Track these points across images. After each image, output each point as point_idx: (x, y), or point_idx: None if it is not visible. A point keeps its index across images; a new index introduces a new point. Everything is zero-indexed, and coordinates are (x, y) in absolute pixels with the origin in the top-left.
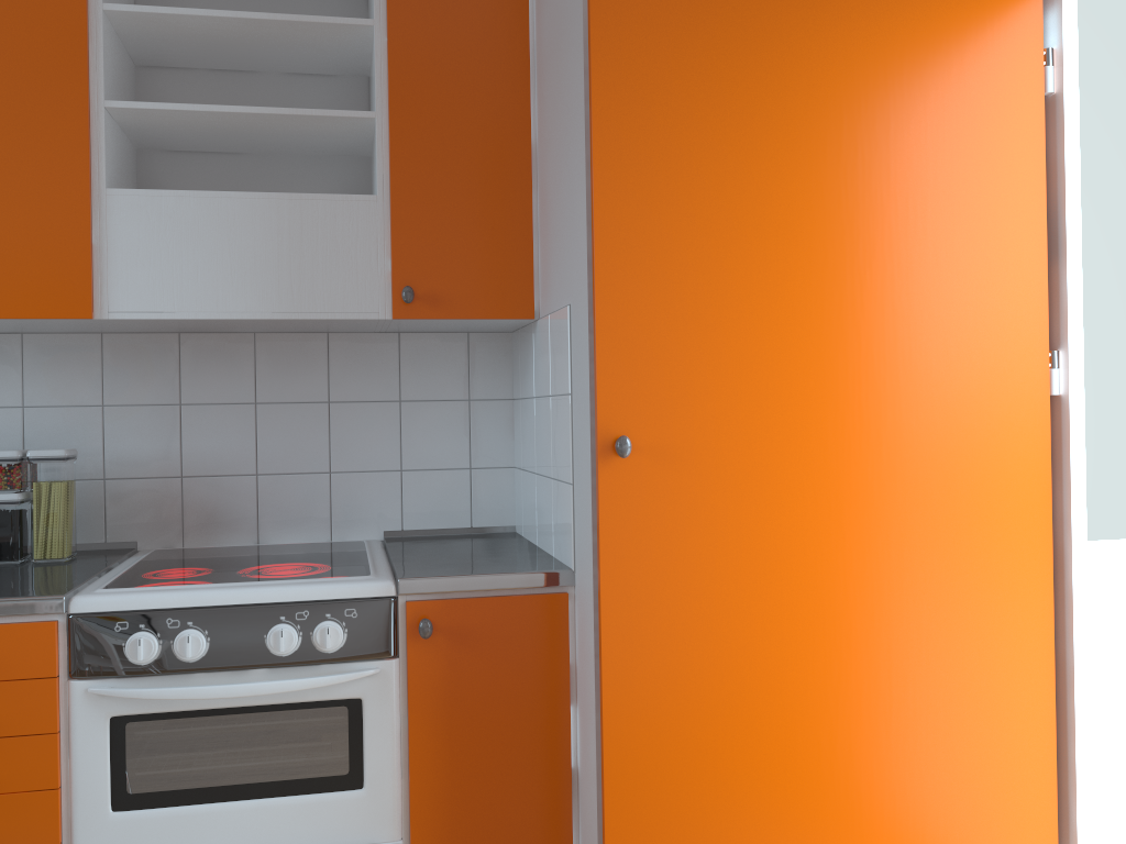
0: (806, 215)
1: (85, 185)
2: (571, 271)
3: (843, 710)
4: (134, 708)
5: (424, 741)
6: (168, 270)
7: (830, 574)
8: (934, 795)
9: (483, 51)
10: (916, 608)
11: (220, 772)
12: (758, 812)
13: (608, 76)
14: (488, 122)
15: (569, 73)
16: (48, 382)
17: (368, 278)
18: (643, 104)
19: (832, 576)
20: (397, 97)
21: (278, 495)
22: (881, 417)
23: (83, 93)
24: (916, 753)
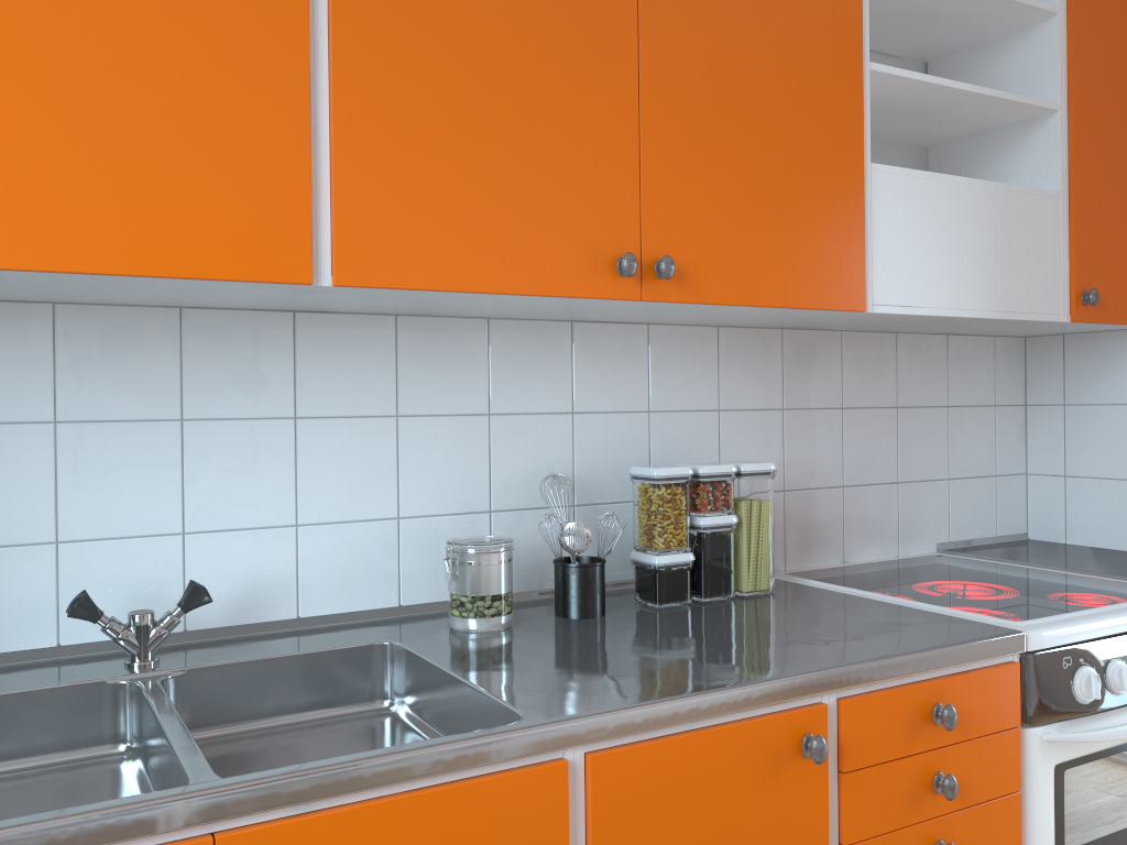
0: None
1: (860, 157)
2: None
3: None
4: (1071, 753)
5: None
6: (917, 260)
7: None
8: None
9: None
10: None
11: (1123, 813)
12: None
13: None
14: None
15: None
16: (672, 383)
17: (1054, 278)
18: None
19: None
20: (1078, 91)
21: (860, 508)
22: None
23: (859, 51)
24: None
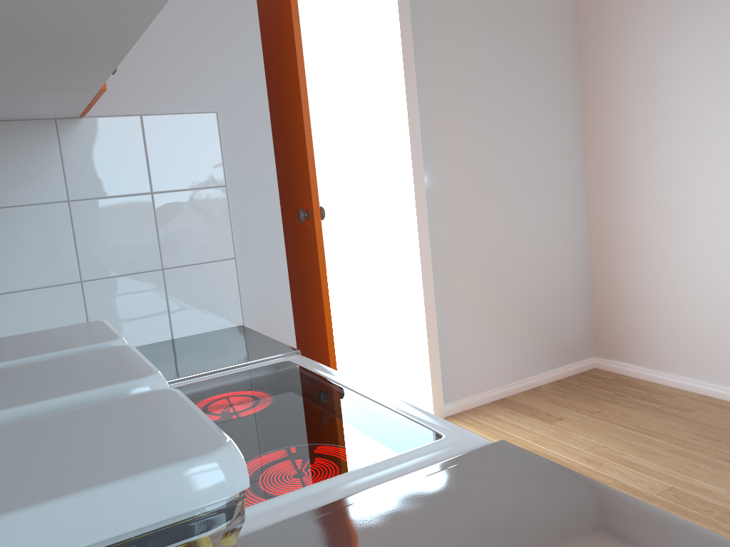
0: None
1: None
2: (217, 85)
3: None
4: None
5: None
6: None
7: None
8: None
9: None
10: None
11: None
12: None
13: None
14: None
15: None
16: None
17: None
18: None
19: None
20: None
21: None
22: None
23: None
24: None
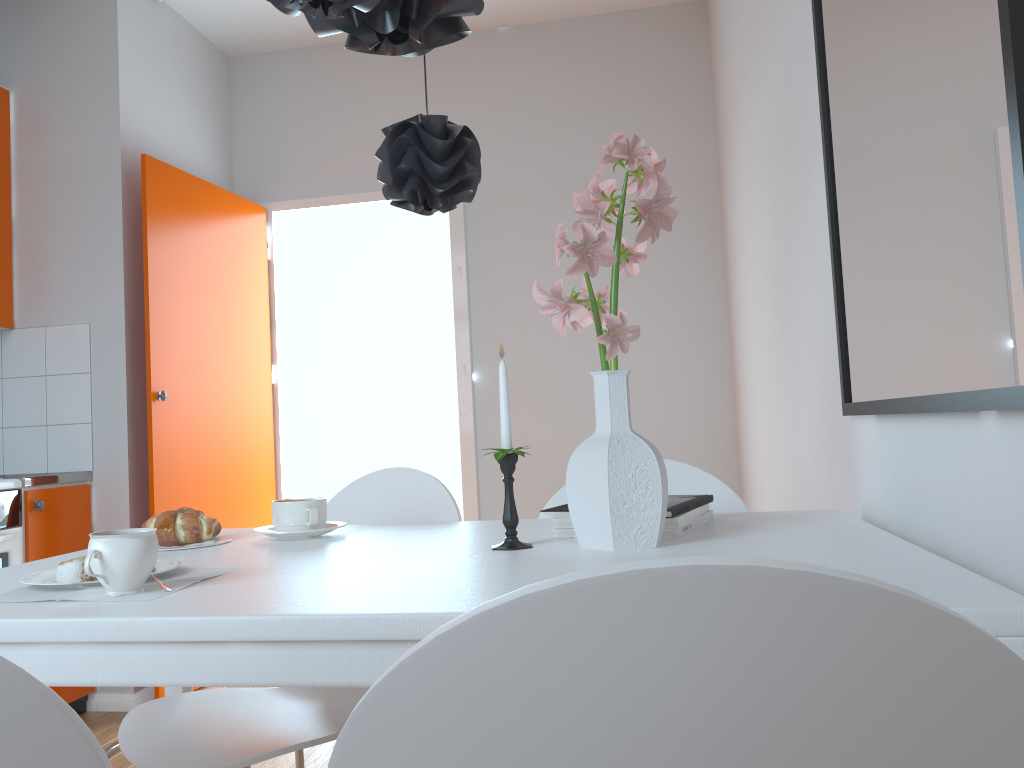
0: (211, 296)
1: None
2: (92, 305)
3: (225, 520)
4: None
5: None
6: None
7: (220, 458)
8: None
9: None
10: (242, 473)
11: None
12: None
13: (152, 215)
14: None
15: (93, 198)
16: None
17: None
18: (163, 232)
19: (221, 459)
20: None
21: None
22: (232, 388)
23: None
24: None
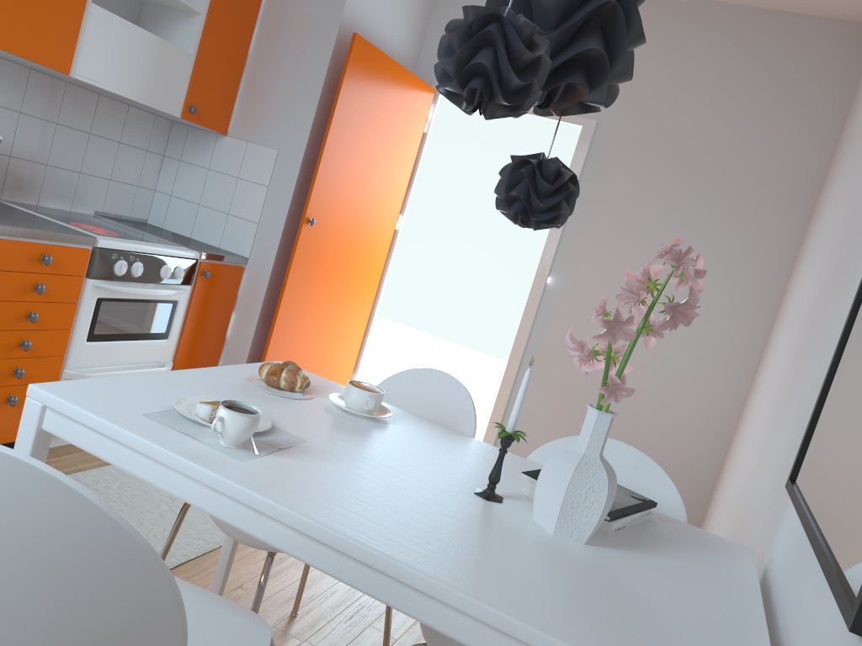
0: (370, 153)
1: None
2: (284, 137)
3: (328, 322)
4: (107, 295)
5: (191, 321)
6: (105, 60)
7: (339, 276)
8: (336, 351)
9: (246, 1)
10: (351, 291)
11: (127, 327)
12: (300, 354)
13: (347, 83)
14: (238, 36)
15: (309, 55)
16: None
17: (178, 95)
18: (351, 98)
19: (339, 277)
20: (214, 9)
21: (54, 179)
22: (364, 226)
23: None
24: (337, 337)
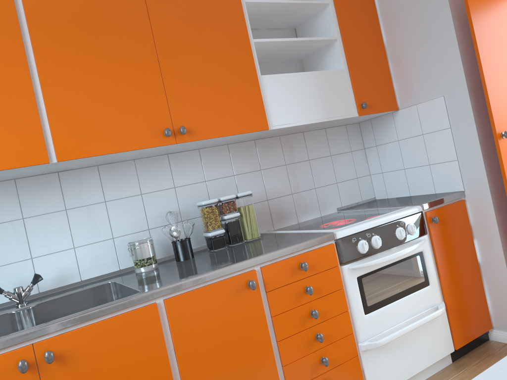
0: None
1: (255, 74)
2: (443, 83)
3: None
4: (363, 271)
5: (441, 262)
6: (288, 106)
7: None
8: None
9: (364, 11)
10: None
11: (391, 290)
12: None
13: (473, 8)
14: (371, 38)
15: (429, 12)
16: (213, 169)
17: (348, 101)
18: (483, 17)
19: None
20: (343, 30)
21: (301, 200)
22: None
23: (247, 36)
24: None
